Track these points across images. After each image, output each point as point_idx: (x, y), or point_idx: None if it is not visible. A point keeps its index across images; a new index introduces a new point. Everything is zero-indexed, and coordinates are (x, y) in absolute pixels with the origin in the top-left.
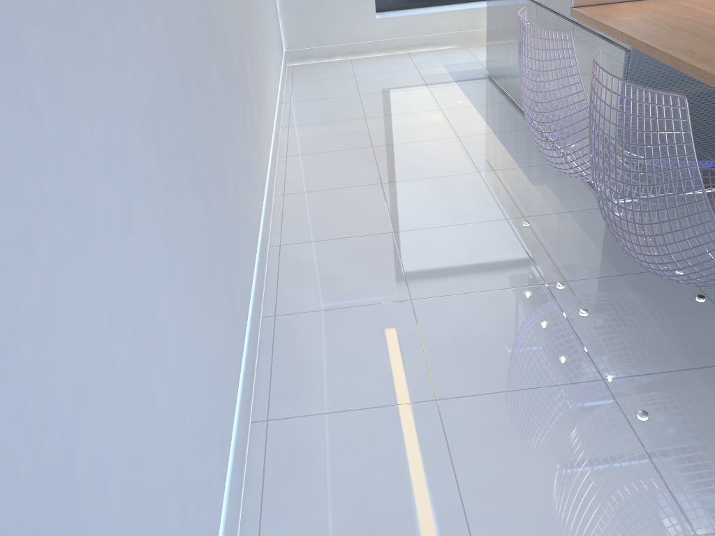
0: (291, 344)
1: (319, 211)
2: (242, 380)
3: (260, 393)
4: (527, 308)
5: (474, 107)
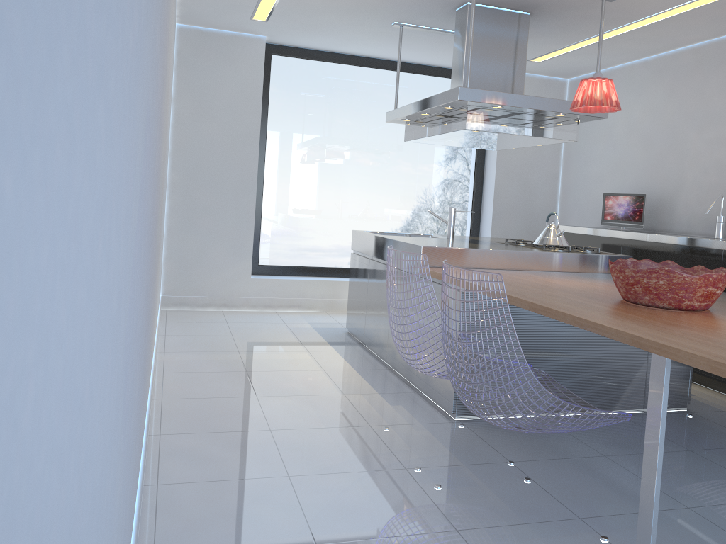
0: (175, 505)
1: (198, 412)
2: (137, 513)
3: (145, 540)
4: (391, 484)
5: (337, 351)
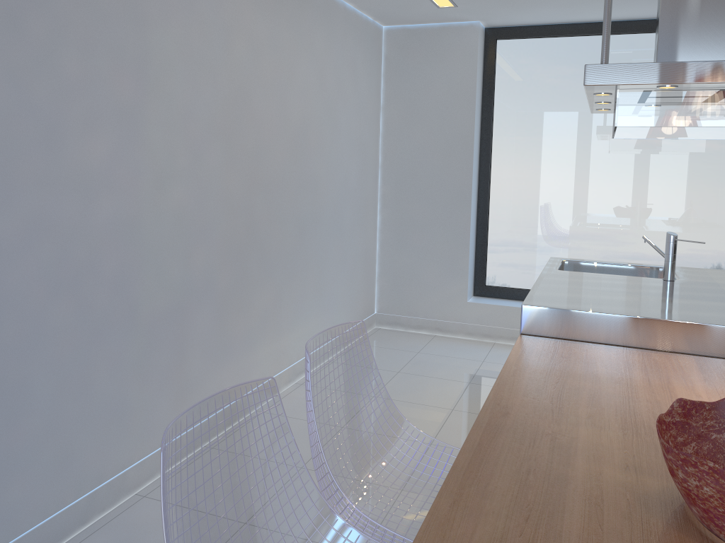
0: None
1: None
2: None
3: None
4: None
5: None
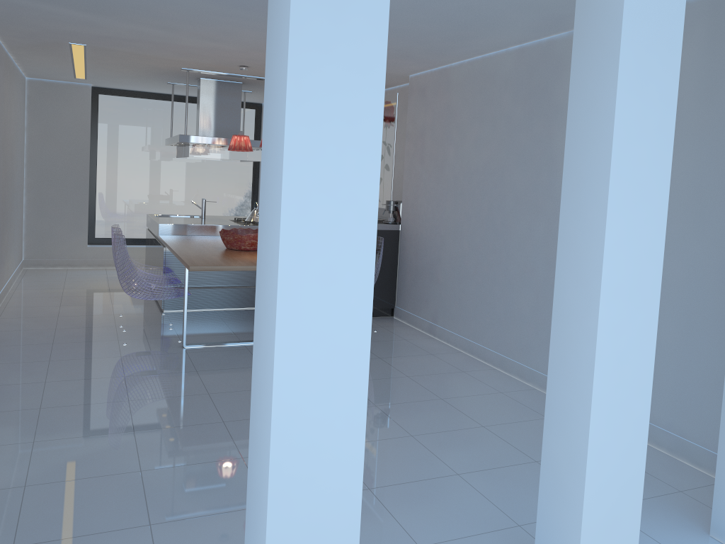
0: None
1: (23, 311)
2: None
3: None
4: (103, 330)
5: None
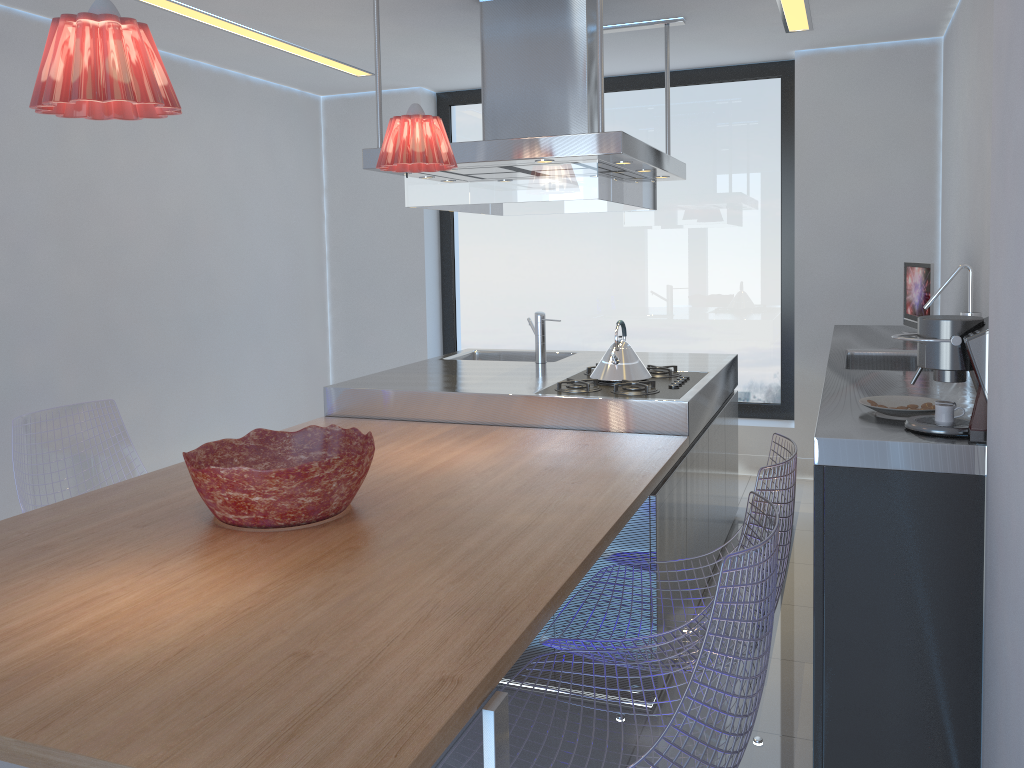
0: None
1: None
2: None
3: None
4: None
5: None
